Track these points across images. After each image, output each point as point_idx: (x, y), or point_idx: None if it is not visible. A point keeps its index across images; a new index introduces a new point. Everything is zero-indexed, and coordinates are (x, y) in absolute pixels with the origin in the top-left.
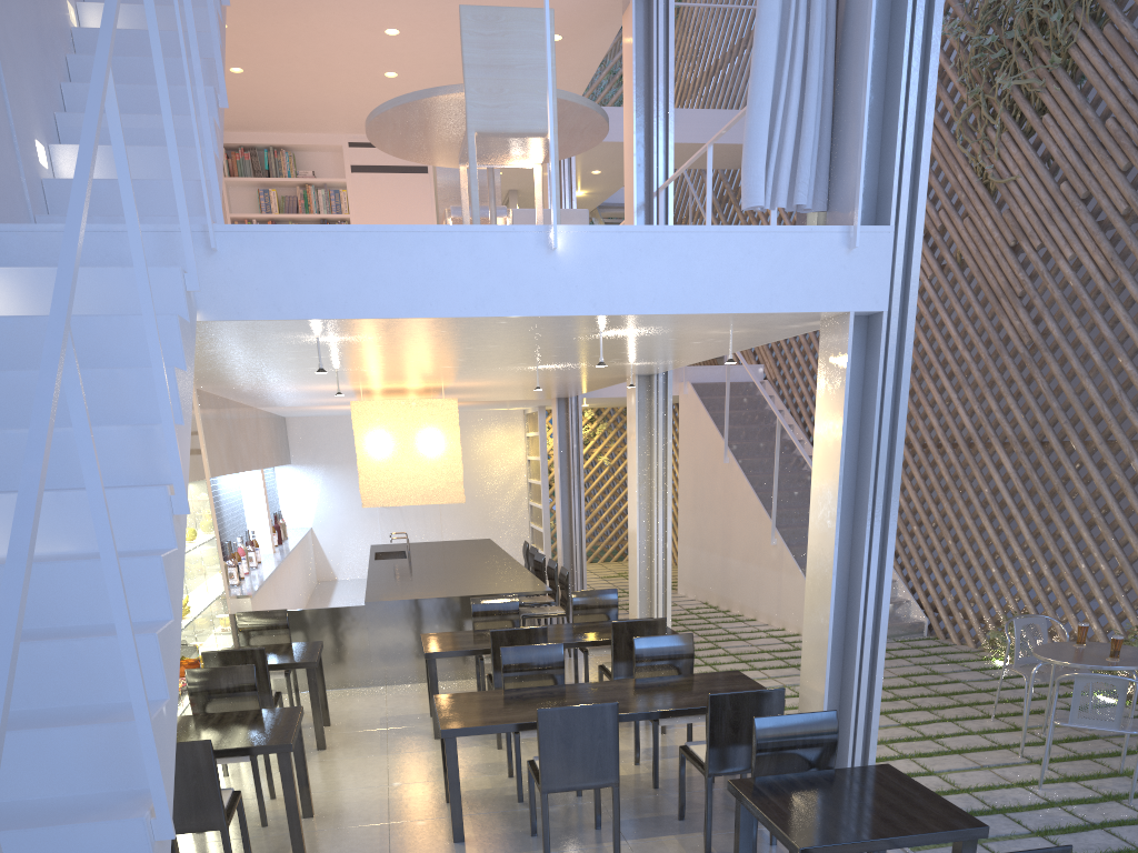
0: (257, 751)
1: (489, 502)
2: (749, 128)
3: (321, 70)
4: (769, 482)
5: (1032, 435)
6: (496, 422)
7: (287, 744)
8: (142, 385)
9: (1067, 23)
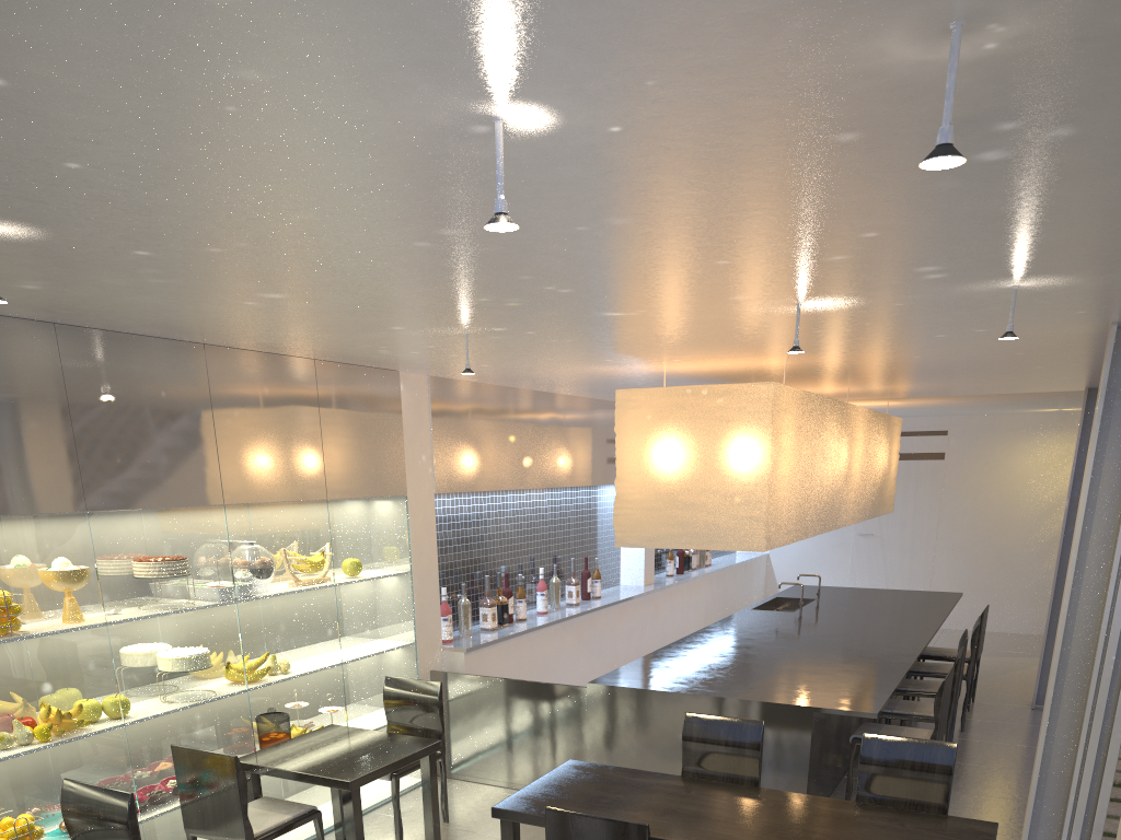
0: None
1: (1009, 539)
2: None
3: None
4: None
5: None
6: (1044, 429)
7: None
8: None
9: None
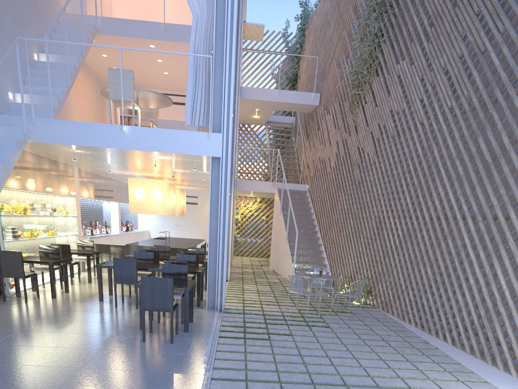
0: (42, 263)
1: None
2: (185, 104)
3: (142, 70)
4: (294, 226)
5: (357, 213)
6: None
7: (51, 262)
8: (1, 154)
9: (370, 75)
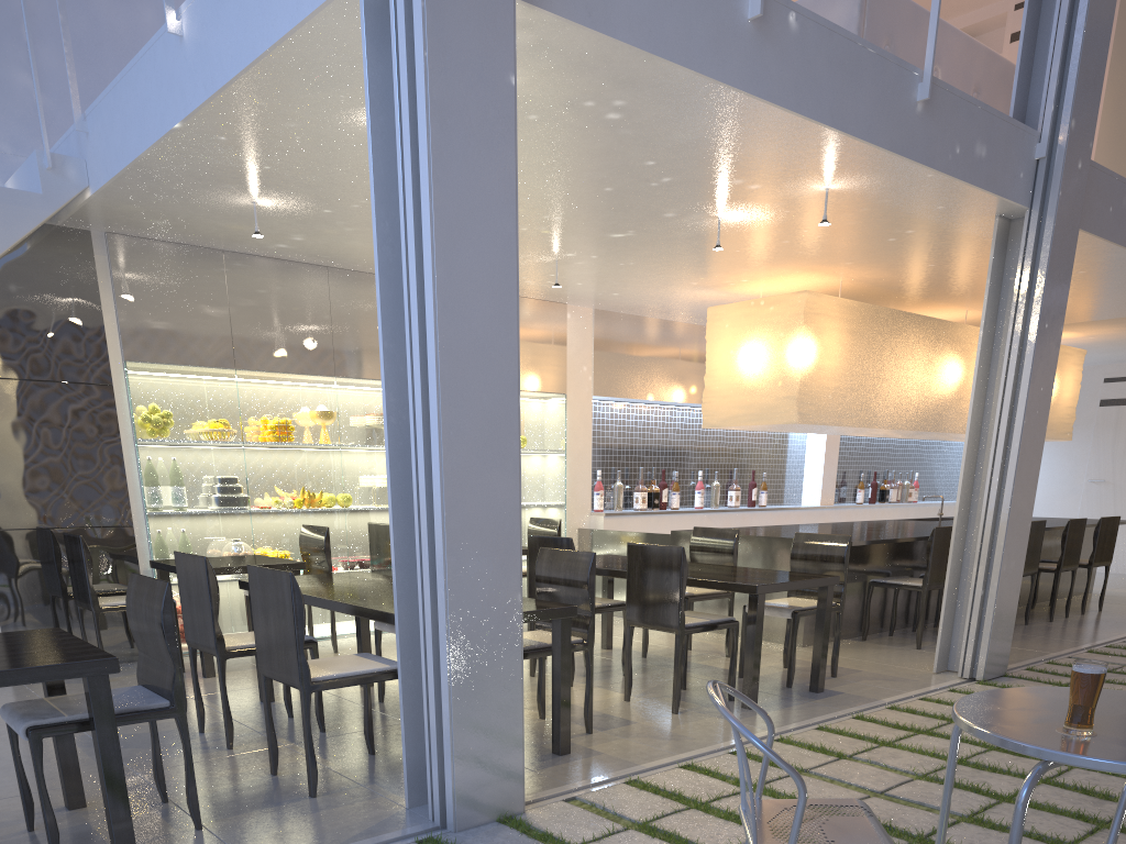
0: None
1: None
2: None
3: None
4: None
5: None
6: None
7: None
8: None
9: None
